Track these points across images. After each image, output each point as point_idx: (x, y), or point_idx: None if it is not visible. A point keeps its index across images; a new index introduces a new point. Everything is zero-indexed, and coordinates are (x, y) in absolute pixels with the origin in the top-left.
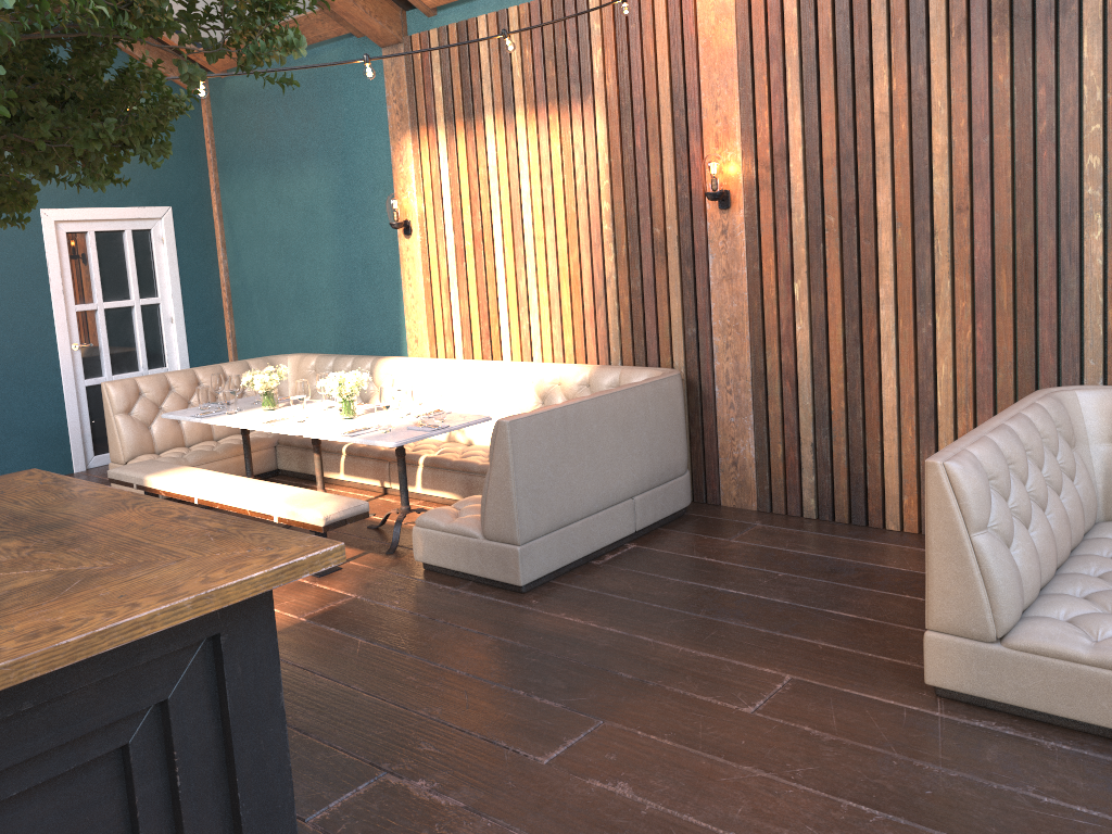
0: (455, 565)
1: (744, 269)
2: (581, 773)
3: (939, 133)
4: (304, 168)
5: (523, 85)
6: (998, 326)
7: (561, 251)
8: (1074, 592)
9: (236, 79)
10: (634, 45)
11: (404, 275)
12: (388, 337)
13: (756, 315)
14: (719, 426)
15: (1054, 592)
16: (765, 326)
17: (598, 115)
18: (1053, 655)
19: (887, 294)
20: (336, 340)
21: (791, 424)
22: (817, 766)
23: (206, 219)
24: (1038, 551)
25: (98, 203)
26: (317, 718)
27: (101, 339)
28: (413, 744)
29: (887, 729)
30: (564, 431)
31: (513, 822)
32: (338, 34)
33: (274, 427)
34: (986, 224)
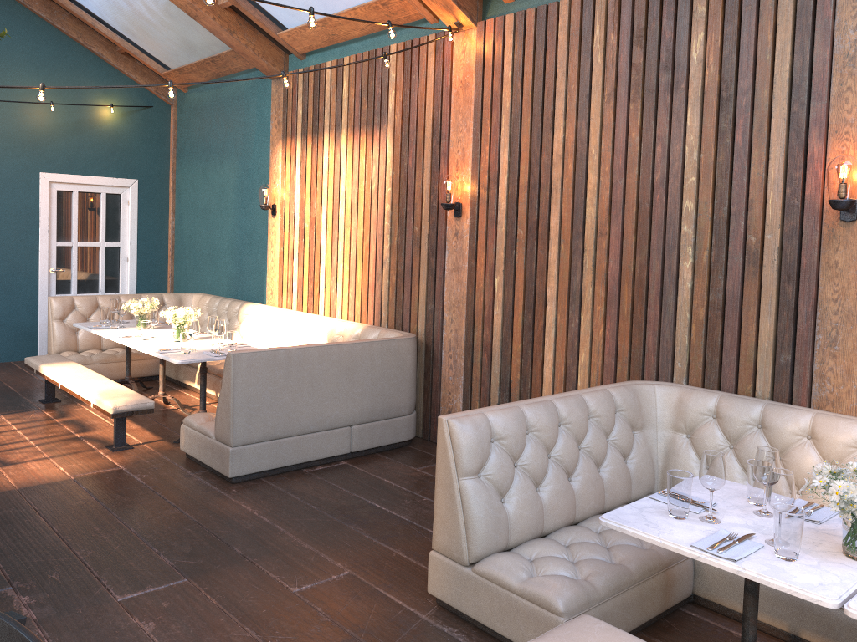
0: (199, 456)
1: (466, 264)
2: (133, 611)
3: (592, 173)
4: (223, 161)
5: (348, 113)
6: (620, 328)
7: (359, 237)
8: (566, 540)
9: (192, 94)
10: (413, 90)
11: (269, 244)
12: (257, 288)
13: (470, 300)
14: (442, 382)
15: (553, 538)
16: (475, 309)
17: (389, 140)
18: (497, 582)
19: (552, 294)
20: (228, 287)
21: (485, 386)
22: (296, 636)
23: (164, 191)
24: (545, 503)
25: (83, 172)
26: (9, 544)
27: (72, 267)
28: (48, 572)
29: (375, 620)
30: (286, 367)
31: (53, 635)
32: (248, 67)
33: (124, 340)
34: (617, 247)
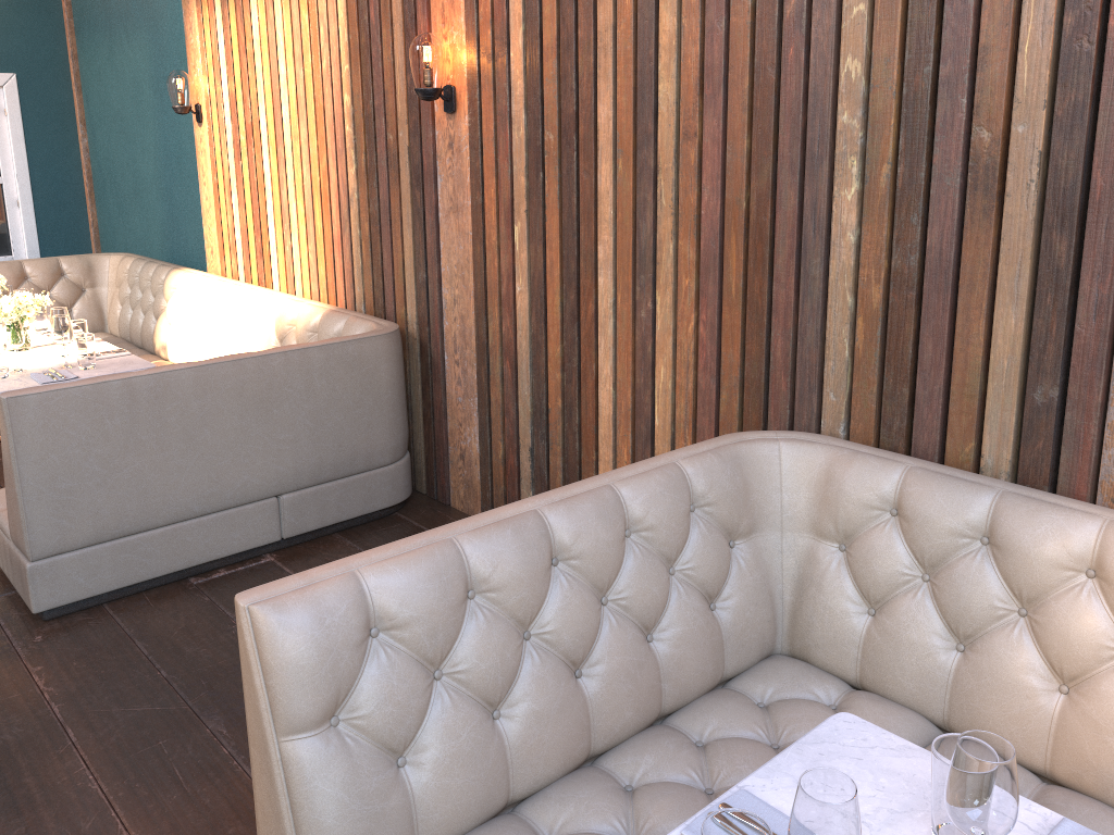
0: (3, 566)
1: (469, 200)
2: None
3: (668, 11)
4: (130, 35)
5: None
6: (725, 321)
7: (313, 156)
8: (554, 823)
9: None
10: None
11: (200, 171)
12: (196, 243)
13: (479, 265)
14: (448, 405)
15: (530, 814)
16: (487, 281)
17: None
18: None
19: (606, 255)
20: (161, 241)
21: (511, 417)
22: None
23: (63, 91)
24: (513, 742)
25: None
26: None
27: None
28: None
29: None
30: (128, 411)
31: None
32: None
33: None
34: (716, 161)
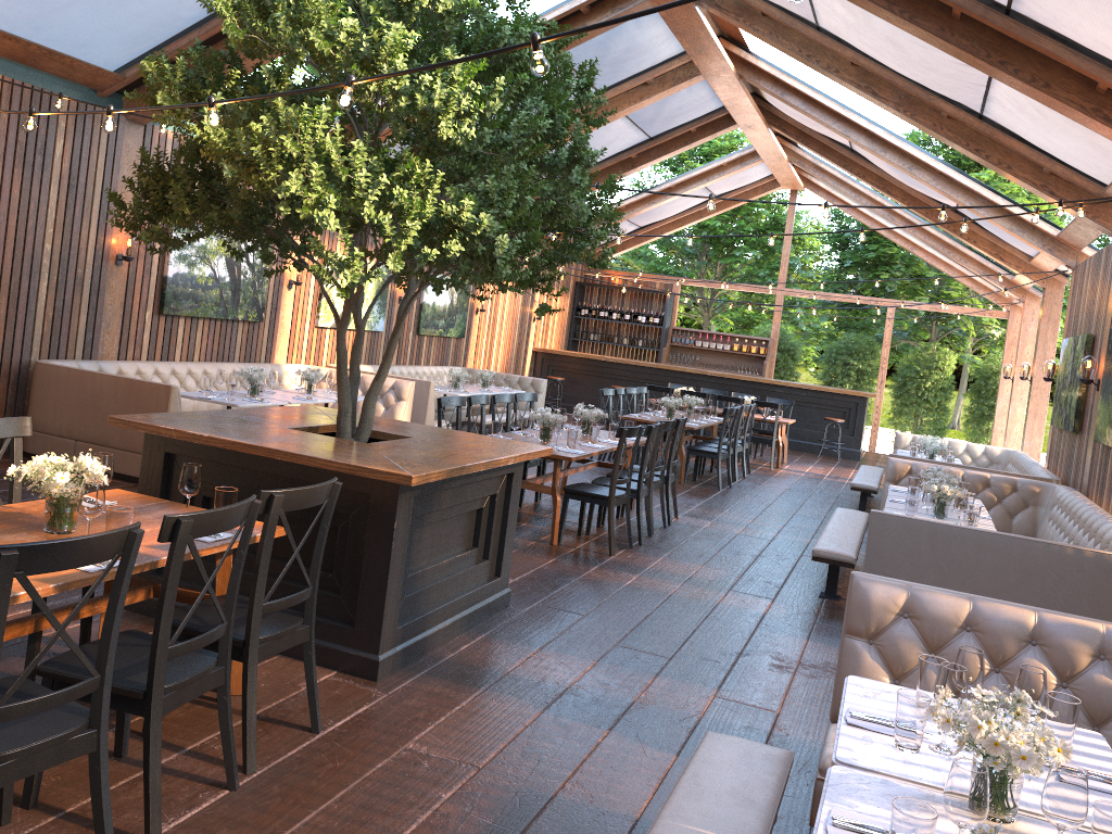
0: None
1: None
2: None
3: None
4: None
5: None
6: None
7: None
8: None
9: None
10: None
11: None
12: None
13: None
14: None
15: None
16: None
17: None
18: None
19: None
20: None
21: None
22: None
23: None
24: None
25: None
26: None
27: None
28: None
29: None
30: None
31: None
32: None
33: None
34: None
